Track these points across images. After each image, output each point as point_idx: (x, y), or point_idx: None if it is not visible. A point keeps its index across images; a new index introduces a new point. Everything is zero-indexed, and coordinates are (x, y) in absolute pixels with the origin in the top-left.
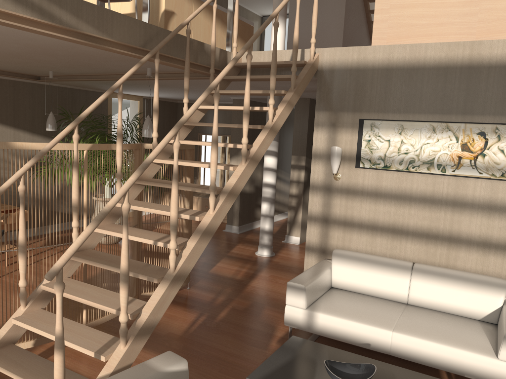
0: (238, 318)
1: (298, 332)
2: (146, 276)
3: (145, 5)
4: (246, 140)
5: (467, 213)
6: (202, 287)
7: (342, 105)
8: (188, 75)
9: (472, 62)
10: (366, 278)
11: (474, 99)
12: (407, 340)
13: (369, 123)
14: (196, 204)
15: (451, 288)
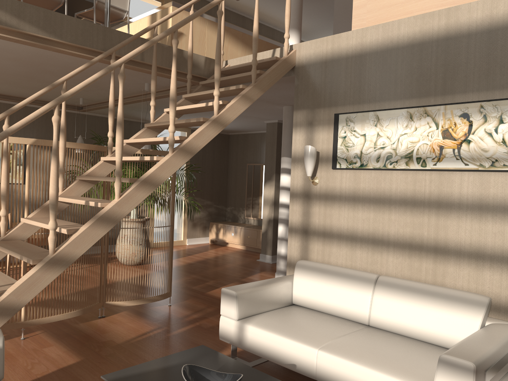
0: (195, 334)
1: (248, 354)
2: (26, 257)
3: (106, 11)
4: (172, 128)
5: (454, 216)
6: (185, 305)
7: (318, 101)
8: (154, 78)
9: (449, 33)
10: (326, 293)
11: (454, 76)
12: (333, 361)
13: (344, 117)
14: (239, 234)
15: (418, 306)
